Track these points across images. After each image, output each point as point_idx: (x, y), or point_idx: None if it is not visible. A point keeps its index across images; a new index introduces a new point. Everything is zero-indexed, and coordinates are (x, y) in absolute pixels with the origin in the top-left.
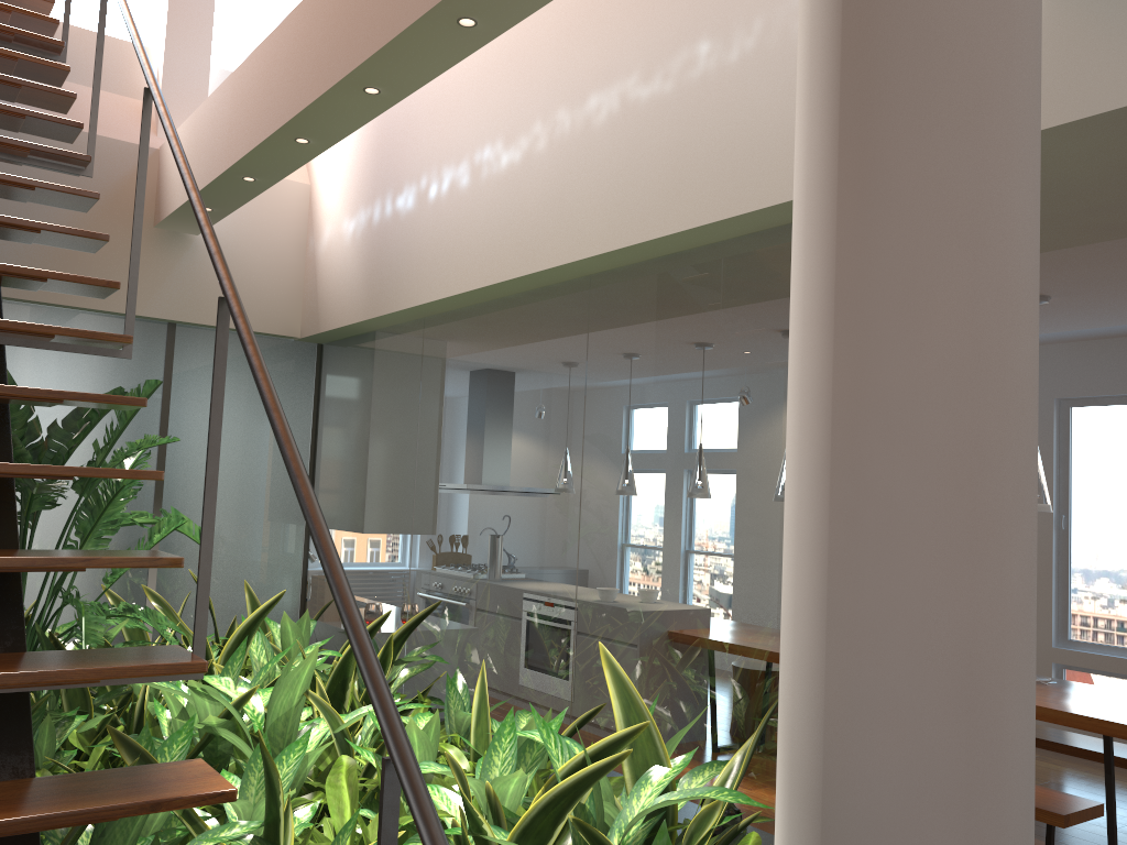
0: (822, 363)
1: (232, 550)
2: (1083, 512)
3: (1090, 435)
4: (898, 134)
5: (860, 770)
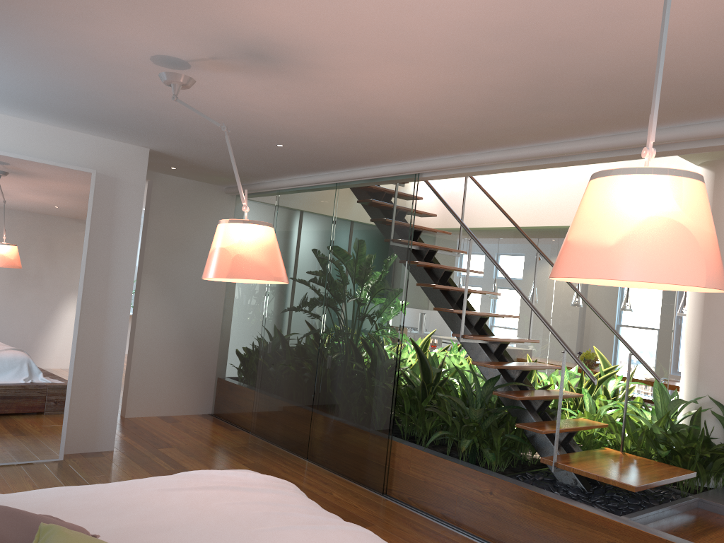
0: None
1: None
2: None
3: None
4: (721, 245)
5: (707, 361)
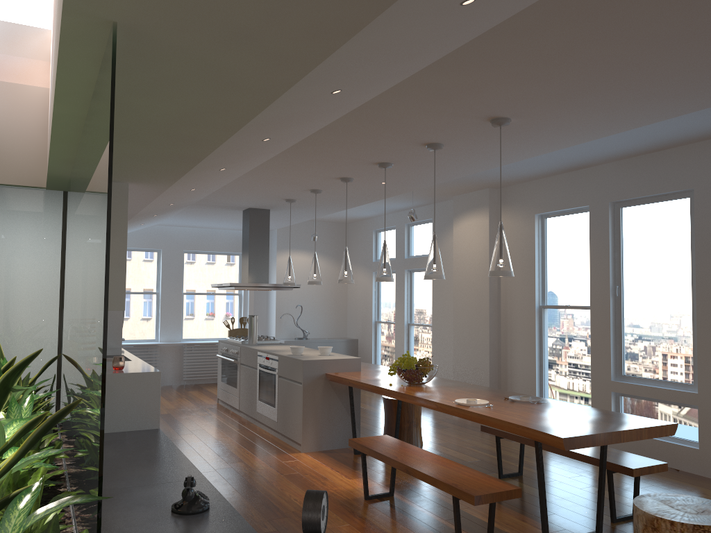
0: None
1: (6, 325)
2: (630, 282)
3: (633, 226)
4: None
5: None
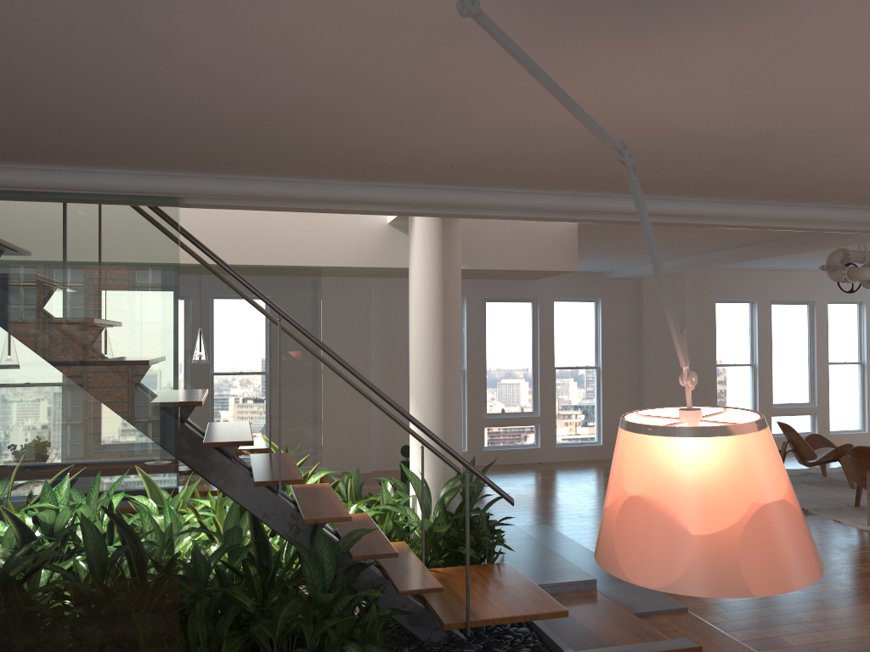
0: (439, 350)
1: None
2: None
3: None
4: (453, 302)
5: (451, 433)
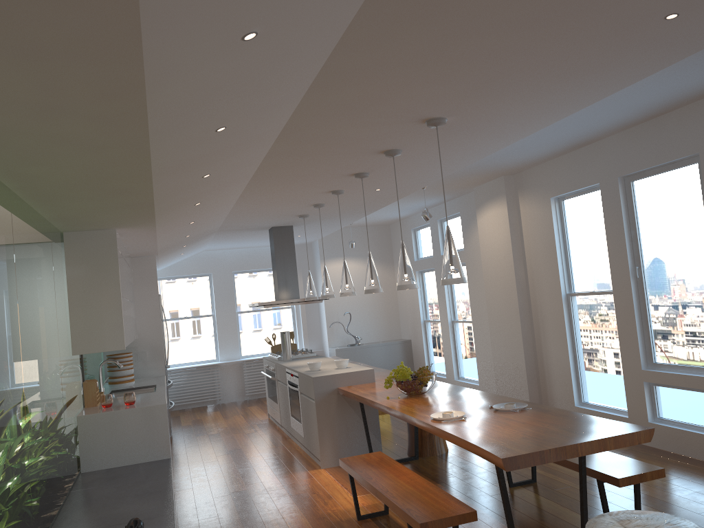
0: None
1: None
2: (650, 262)
3: (646, 201)
4: None
5: None
